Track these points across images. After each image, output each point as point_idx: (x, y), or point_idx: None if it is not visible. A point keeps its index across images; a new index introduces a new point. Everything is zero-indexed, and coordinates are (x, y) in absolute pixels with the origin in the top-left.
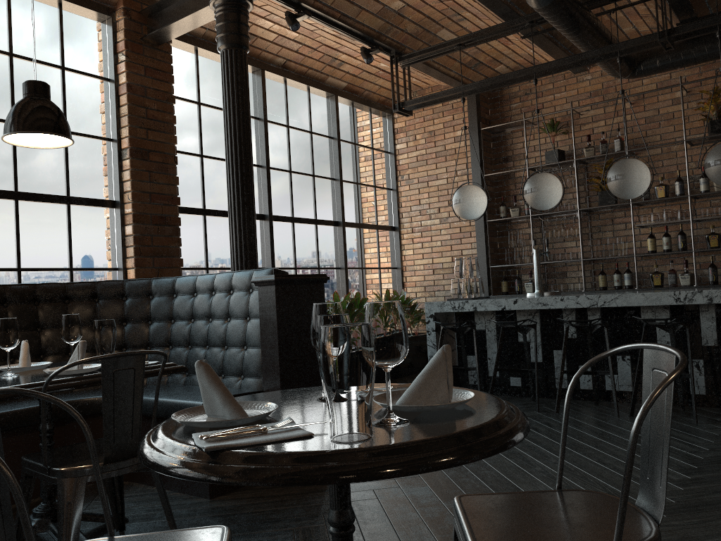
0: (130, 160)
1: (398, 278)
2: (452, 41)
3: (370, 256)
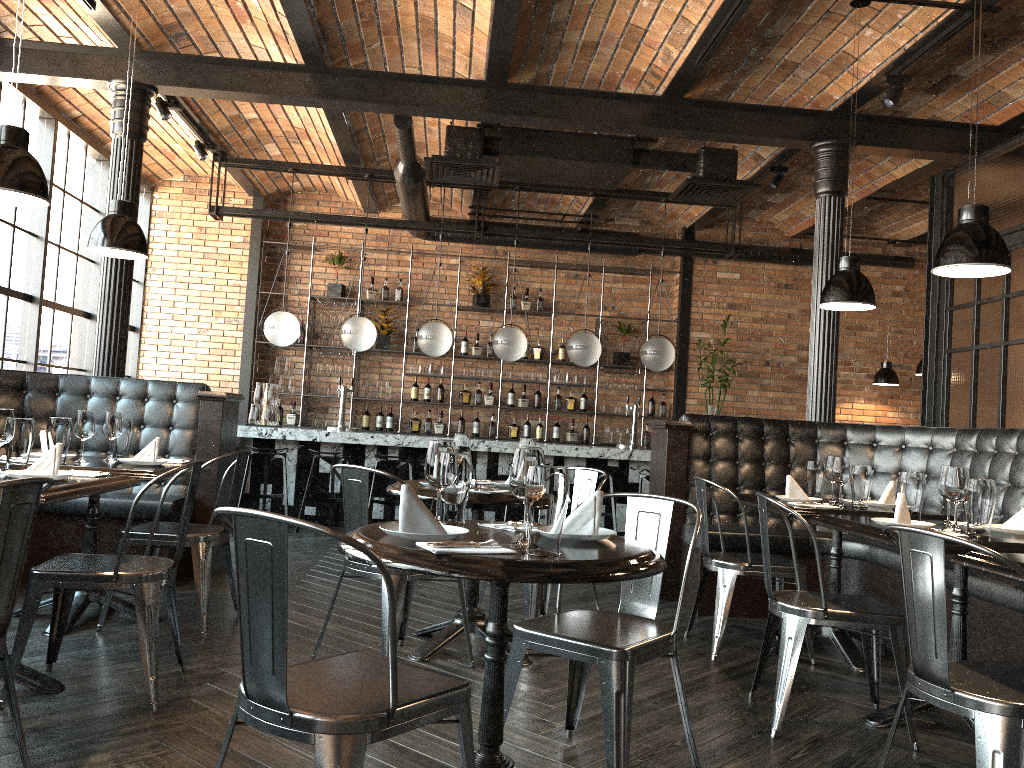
0: None
1: None
2: (289, 164)
3: None
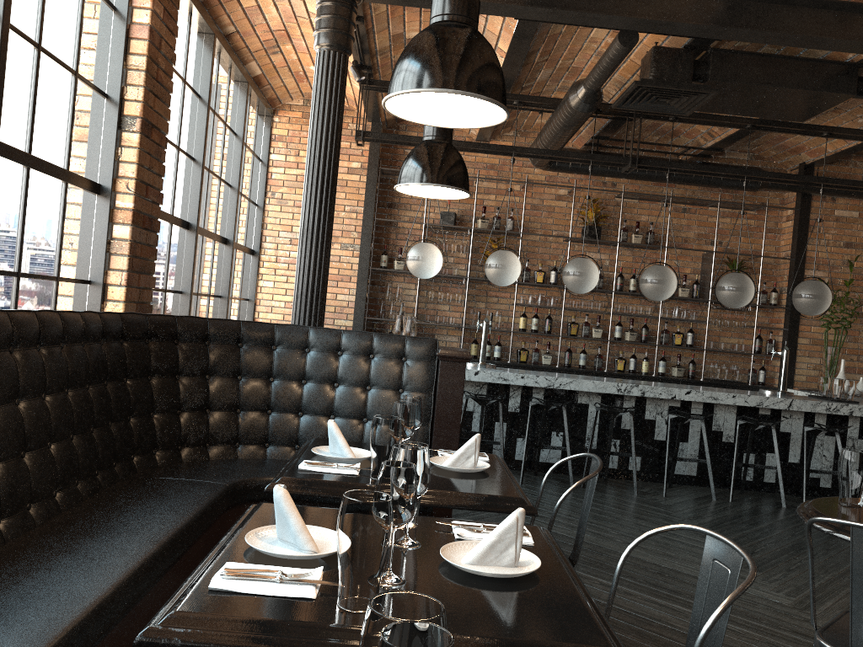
0: (140, 135)
1: (249, 312)
2: None
3: (237, 284)
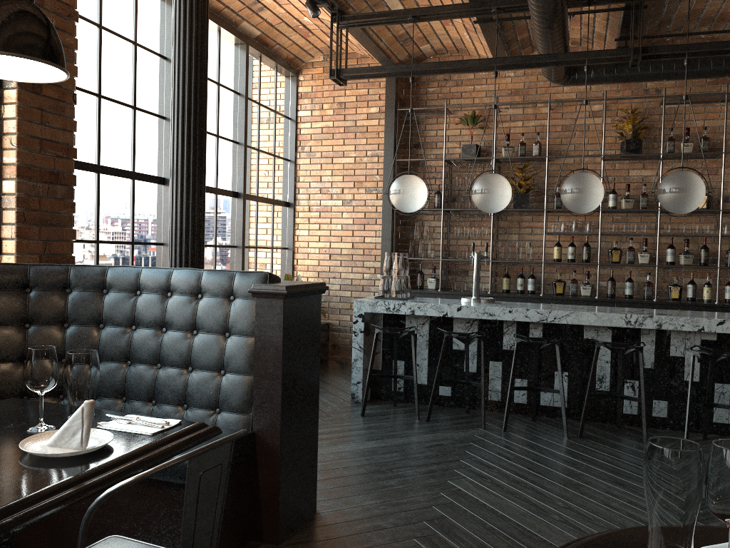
0: (18, 91)
1: (289, 260)
2: (407, 11)
3: (265, 234)
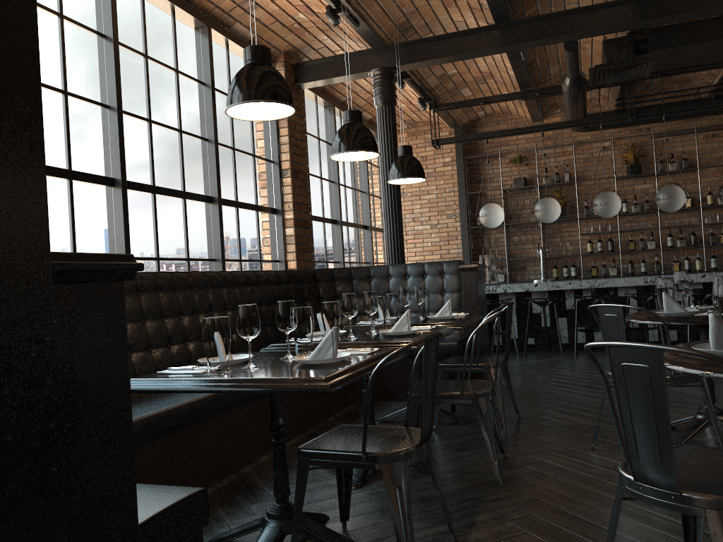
0: (291, 178)
1: None
2: (480, 99)
3: (380, 254)
